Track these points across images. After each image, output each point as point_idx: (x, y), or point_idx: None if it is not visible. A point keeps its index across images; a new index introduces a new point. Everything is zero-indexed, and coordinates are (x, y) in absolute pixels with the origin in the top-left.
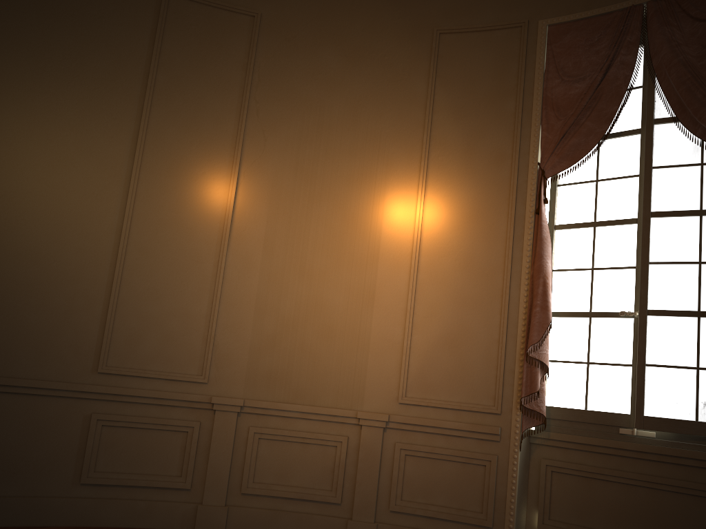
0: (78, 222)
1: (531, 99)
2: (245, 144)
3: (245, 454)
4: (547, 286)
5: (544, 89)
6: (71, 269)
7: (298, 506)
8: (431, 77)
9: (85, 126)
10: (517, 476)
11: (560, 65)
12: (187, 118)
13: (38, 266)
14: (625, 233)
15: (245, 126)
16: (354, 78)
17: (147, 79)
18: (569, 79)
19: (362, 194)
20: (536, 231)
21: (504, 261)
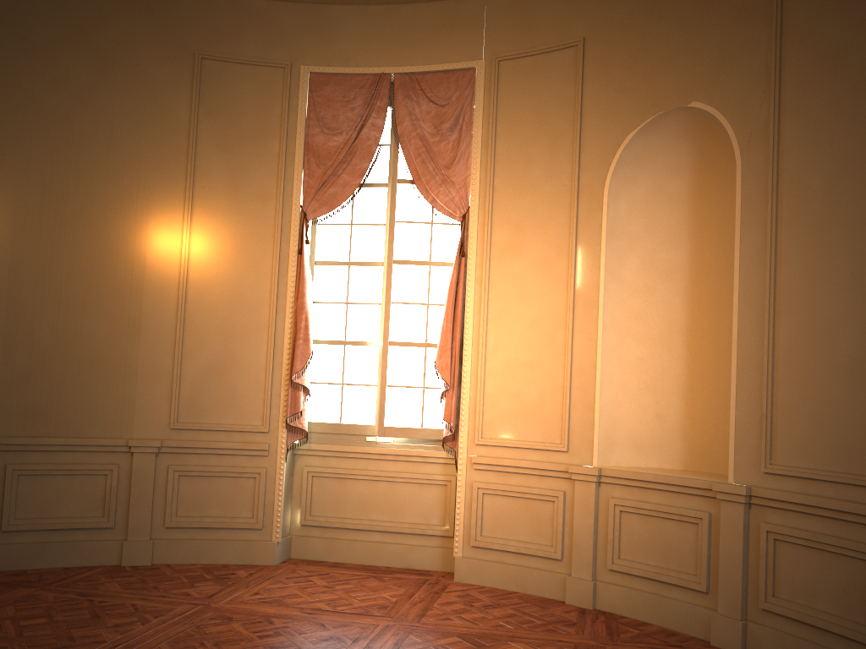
0: None
1: (294, 143)
2: None
3: (3, 493)
4: (309, 321)
5: (306, 135)
6: None
7: (67, 536)
8: (194, 104)
9: None
10: (283, 483)
11: (321, 115)
12: None
13: None
14: (374, 274)
15: None
16: (106, 92)
17: None
18: (328, 132)
19: (122, 221)
20: (299, 269)
21: (270, 295)
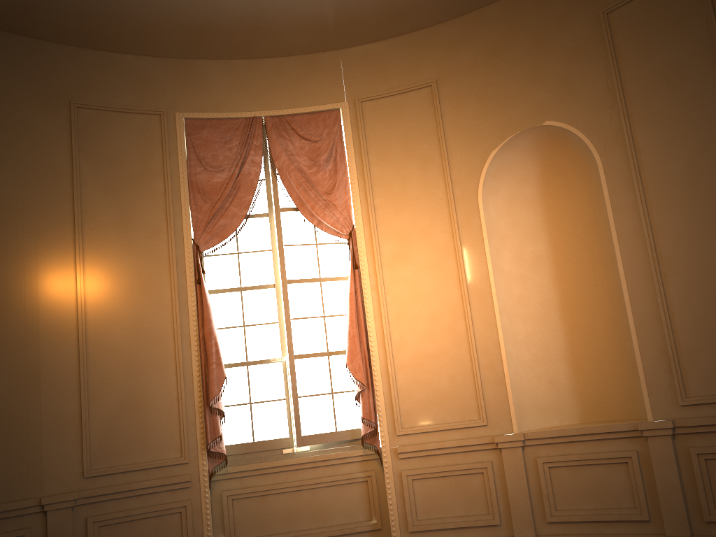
0: None
1: (178, 182)
2: None
3: None
4: (218, 346)
5: (189, 174)
6: None
7: None
8: (74, 150)
9: None
10: (211, 512)
11: (201, 155)
12: None
13: None
14: (267, 296)
15: None
16: None
17: None
18: (212, 169)
19: (10, 268)
20: (200, 298)
21: (173, 326)
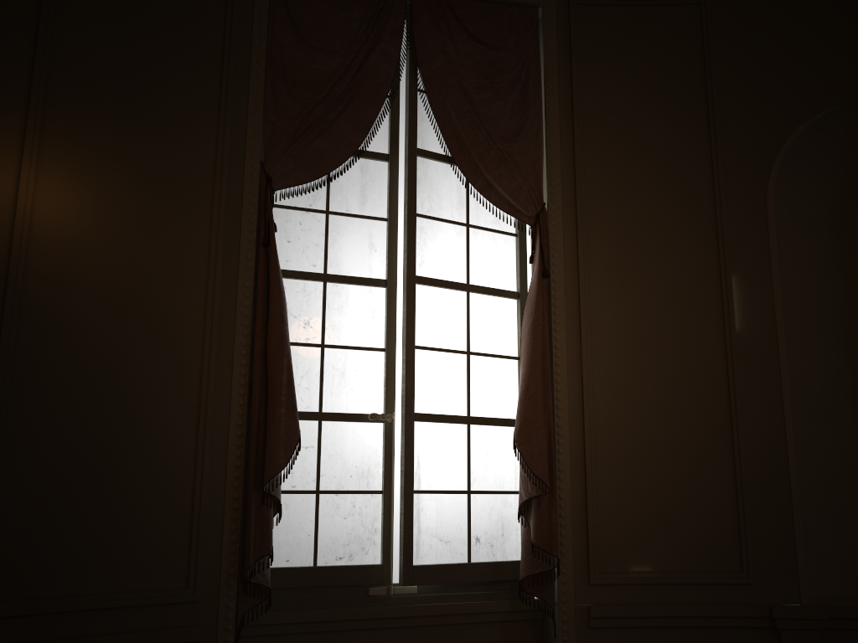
0: None
1: (248, 50)
2: None
3: None
4: (292, 372)
5: (269, 43)
6: None
7: None
8: None
9: None
10: None
11: (297, 15)
12: None
13: None
14: (369, 299)
15: None
16: None
17: None
18: (317, 44)
19: None
20: (264, 275)
21: (203, 319)
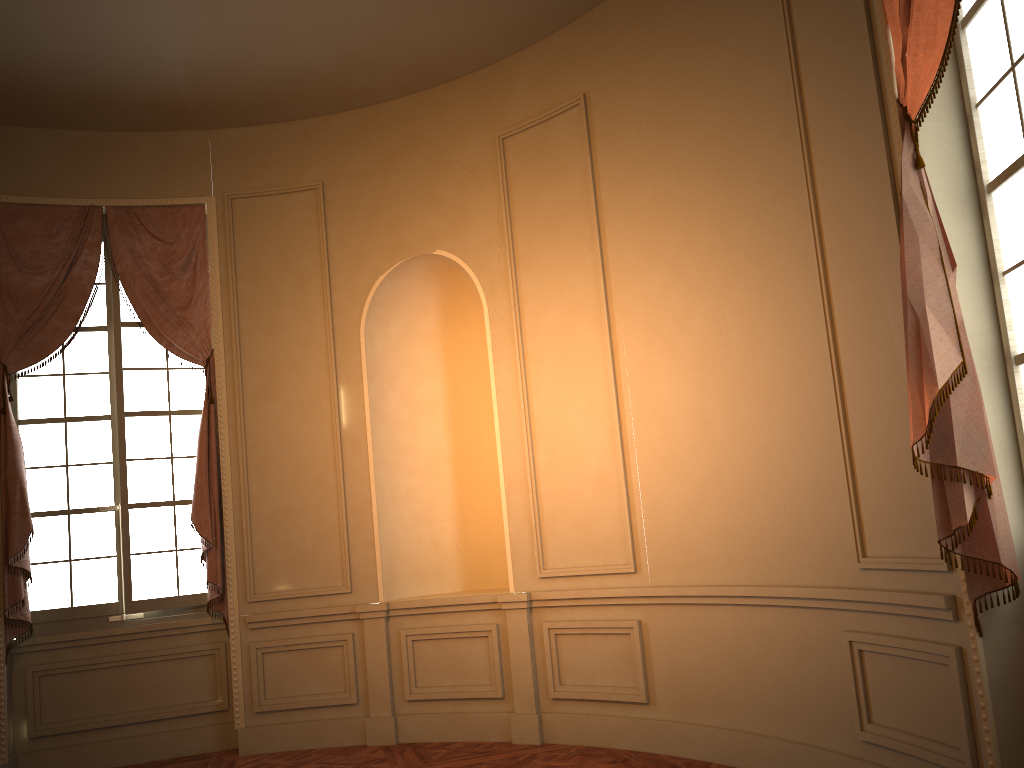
0: None
1: None
2: None
3: None
4: (25, 492)
5: None
6: None
7: None
8: None
9: None
10: (6, 691)
11: (16, 251)
12: None
13: None
14: (99, 429)
15: None
16: None
17: None
18: (29, 271)
19: None
20: (4, 432)
21: None
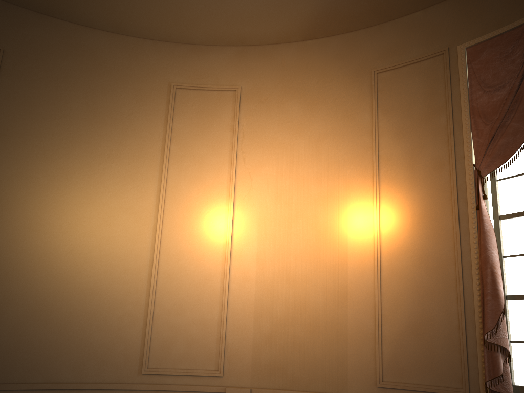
0: (122, 262)
1: (459, 111)
2: (237, 185)
3: None
4: (495, 275)
5: (470, 101)
6: (119, 297)
7: None
8: (373, 109)
9: (123, 191)
10: None
11: (481, 78)
12: (193, 173)
13: (97, 298)
14: None
15: (235, 171)
16: (313, 120)
17: (164, 150)
18: (489, 89)
19: (329, 211)
20: (479, 225)
21: (454, 254)
